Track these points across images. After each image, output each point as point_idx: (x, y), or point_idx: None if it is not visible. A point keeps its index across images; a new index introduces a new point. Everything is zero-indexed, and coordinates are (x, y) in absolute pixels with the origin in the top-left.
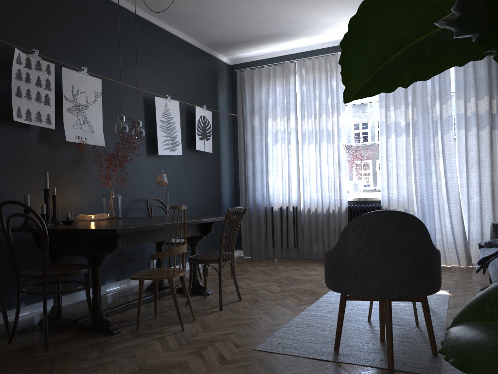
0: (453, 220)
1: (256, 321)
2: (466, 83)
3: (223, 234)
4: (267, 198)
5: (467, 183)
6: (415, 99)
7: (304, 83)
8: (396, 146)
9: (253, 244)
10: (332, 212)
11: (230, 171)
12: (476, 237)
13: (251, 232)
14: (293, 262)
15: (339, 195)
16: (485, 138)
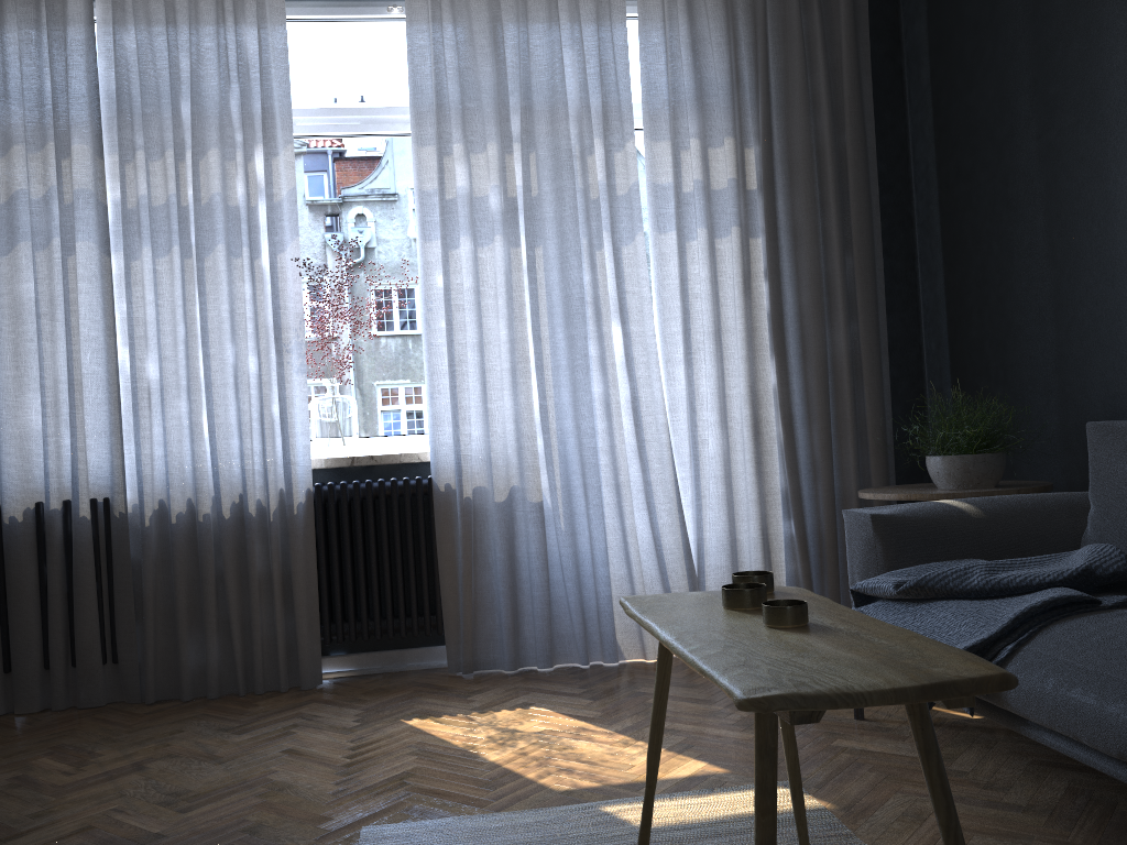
0: (658, 513)
1: None
2: (677, 90)
3: None
4: None
5: (691, 397)
6: (533, 124)
7: (129, 24)
8: (478, 277)
9: None
10: (257, 511)
11: None
12: (717, 562)
13: None
14: (105, 724)
15: (284, 448)
16: (731, 261)
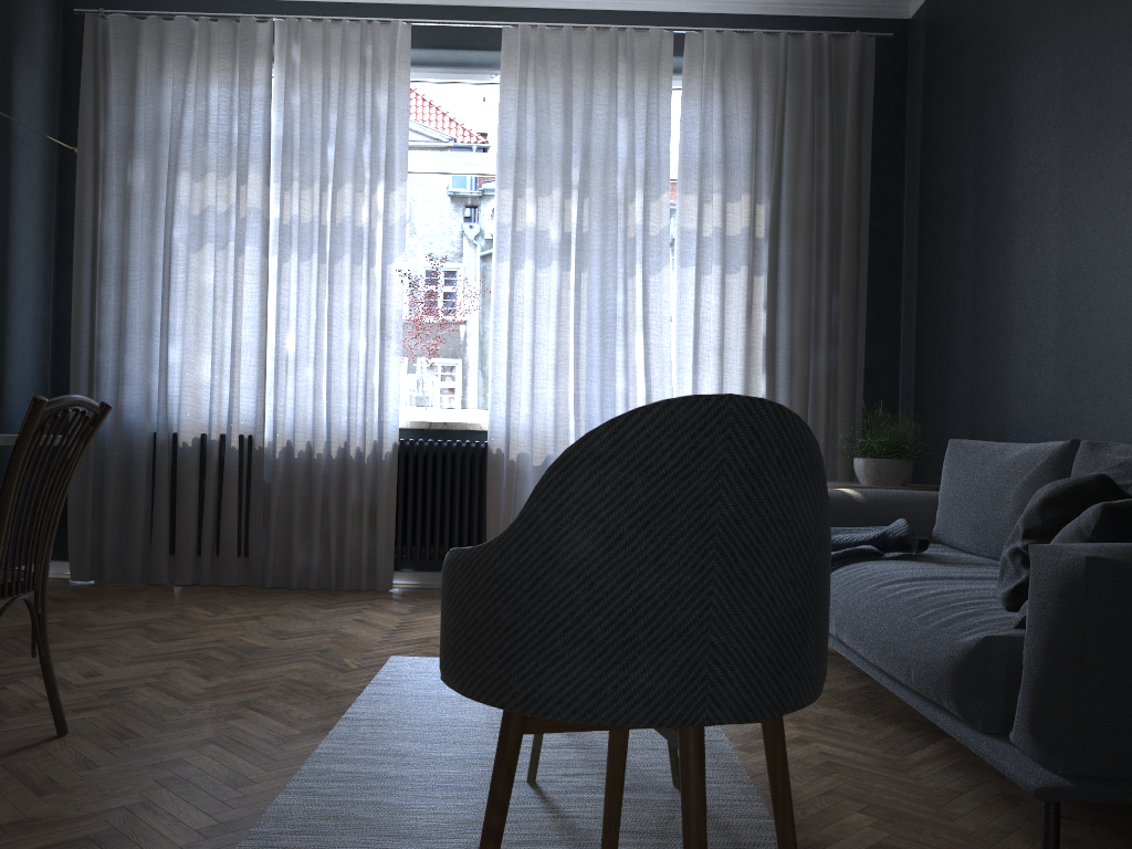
0: None
1: (133, 821)
2: (705, 155)
3: (11, 495)
4: (162, 408)
5: None
6: (589, 176)
7: (296, 87)
8: (536, 292)
9: (107, 542)
10: (356, 455)
11: (41, 316)
12: None
13: (101, 506)
14: (236, 595)
15: (379, 410)
16: (737, 293)
